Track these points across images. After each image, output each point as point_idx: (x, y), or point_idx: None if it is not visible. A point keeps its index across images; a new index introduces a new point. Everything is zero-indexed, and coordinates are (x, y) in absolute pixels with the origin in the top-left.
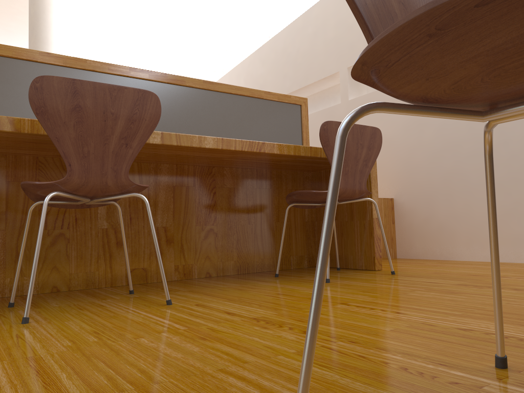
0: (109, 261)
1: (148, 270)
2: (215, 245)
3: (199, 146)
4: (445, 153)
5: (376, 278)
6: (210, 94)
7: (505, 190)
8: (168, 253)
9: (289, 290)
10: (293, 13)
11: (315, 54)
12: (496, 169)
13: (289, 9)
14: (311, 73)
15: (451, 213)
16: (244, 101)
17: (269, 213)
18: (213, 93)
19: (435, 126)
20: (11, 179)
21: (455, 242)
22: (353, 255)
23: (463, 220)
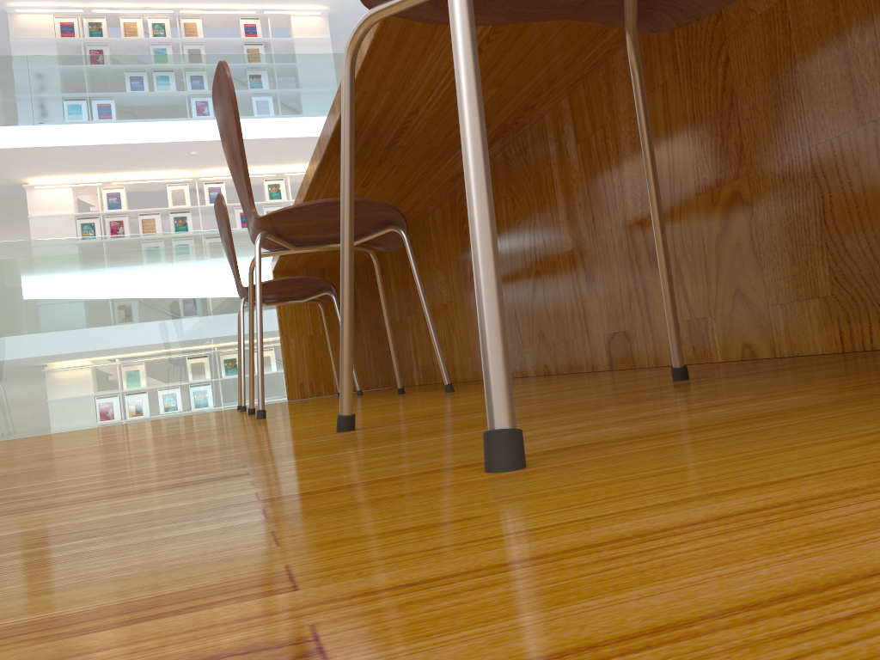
0: (584, 319)
1: (632, 338)
2: (754, 247)
3: (361, 61)
4: None
5: (341, 458)
6: None
7: None
8: (656, 291)
9: (261, 431)
10: None
11: None
12: None
13: None
14: None
15: None
16: None
17: None
18: None
19: None
20: (496, 198)
21: None
22: None
23: None
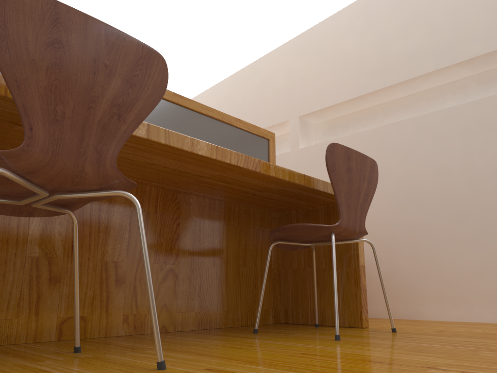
0: (36, 305)
1: (88, 320)
2: (175, 290)
3: (191, 150)
4: (409, 204)
5: (385, 335)
6: (179, 109)
7: (478, 244)
8: (116, 297)
9: (308, 349)
10: (238, 64)
11: (263, 102)
12: (467, 222)
13: (234, 60)
14: (258, 121)
15: (416, 268)
16: (214, 124)
17: (235, 255)
18: (182, 109)
19: (397, 177)
20: None
21: (422, 300)
22: (332, 309)
23: (431, 275)
